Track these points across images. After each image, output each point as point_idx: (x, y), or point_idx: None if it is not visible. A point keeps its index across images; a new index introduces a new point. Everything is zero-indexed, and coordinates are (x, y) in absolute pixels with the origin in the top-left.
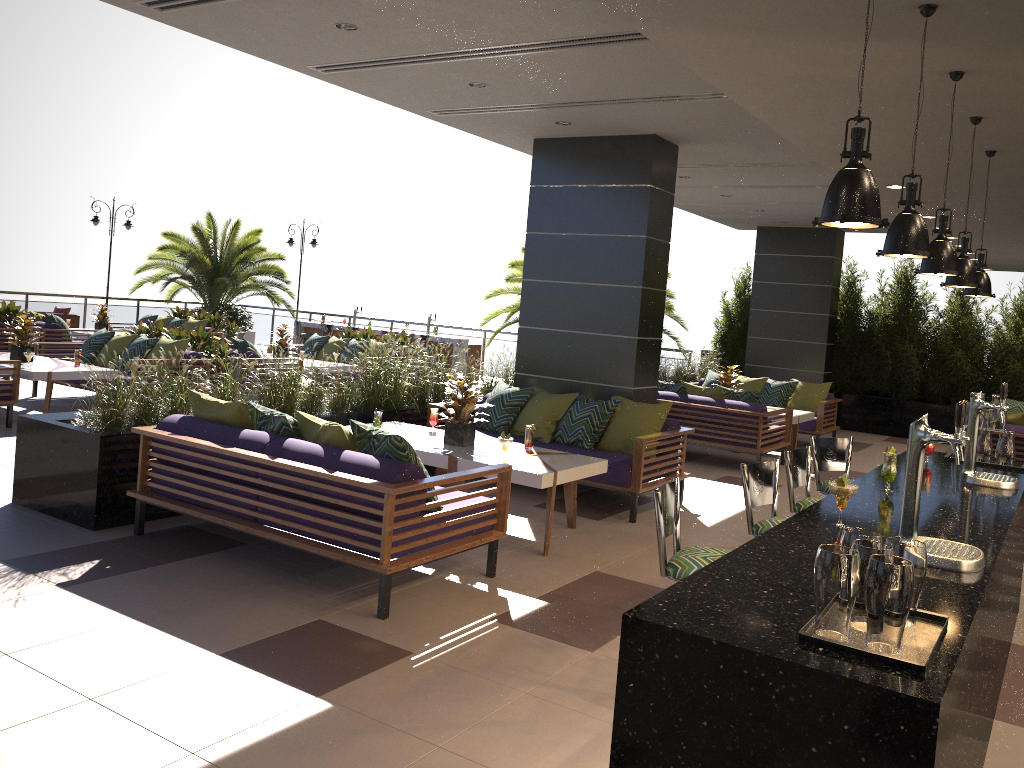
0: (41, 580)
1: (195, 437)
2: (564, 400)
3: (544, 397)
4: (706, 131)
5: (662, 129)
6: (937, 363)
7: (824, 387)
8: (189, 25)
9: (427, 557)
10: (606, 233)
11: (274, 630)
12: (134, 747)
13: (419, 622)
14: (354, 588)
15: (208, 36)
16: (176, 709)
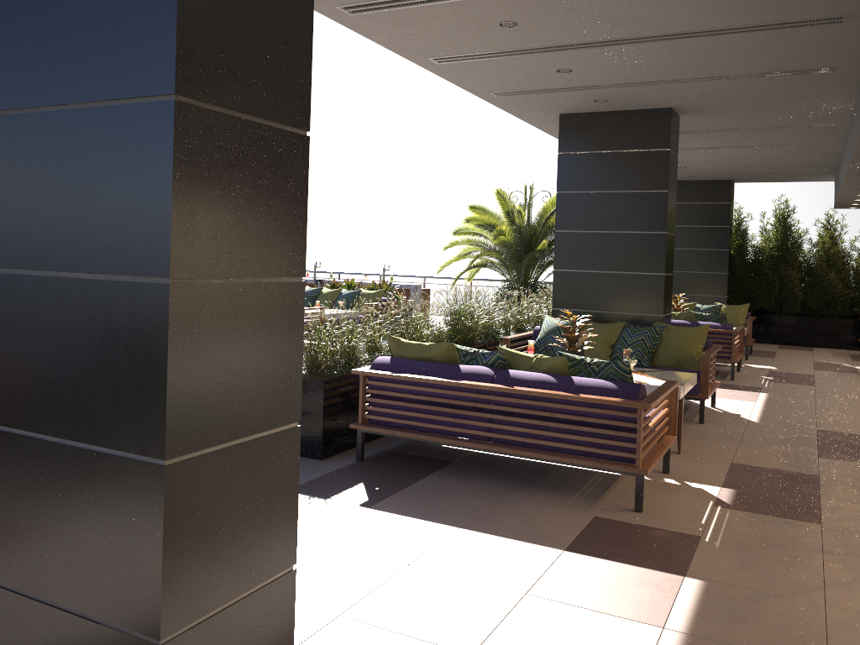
0: (343, 503)
1: (416, 374)
2: (614, 328)
3: (596, 326)
4: (717, 104)
5: (681, 103)
6: (814, 284)
7: (744, 308)
8: (362, 25)
9: (657, 459)
10: (631, 190)
11: (576, 527)
12: (614, 627)
13: (669, 512)
14: (583, 490)
15: (368, 34)
16: (599, 595)
